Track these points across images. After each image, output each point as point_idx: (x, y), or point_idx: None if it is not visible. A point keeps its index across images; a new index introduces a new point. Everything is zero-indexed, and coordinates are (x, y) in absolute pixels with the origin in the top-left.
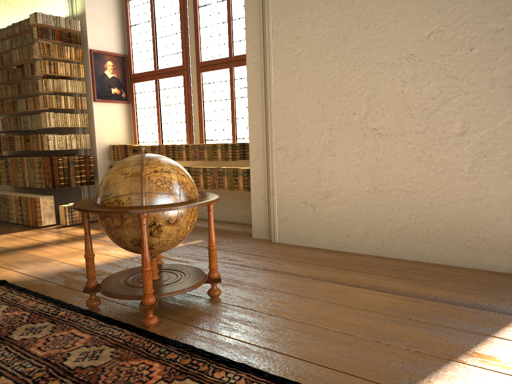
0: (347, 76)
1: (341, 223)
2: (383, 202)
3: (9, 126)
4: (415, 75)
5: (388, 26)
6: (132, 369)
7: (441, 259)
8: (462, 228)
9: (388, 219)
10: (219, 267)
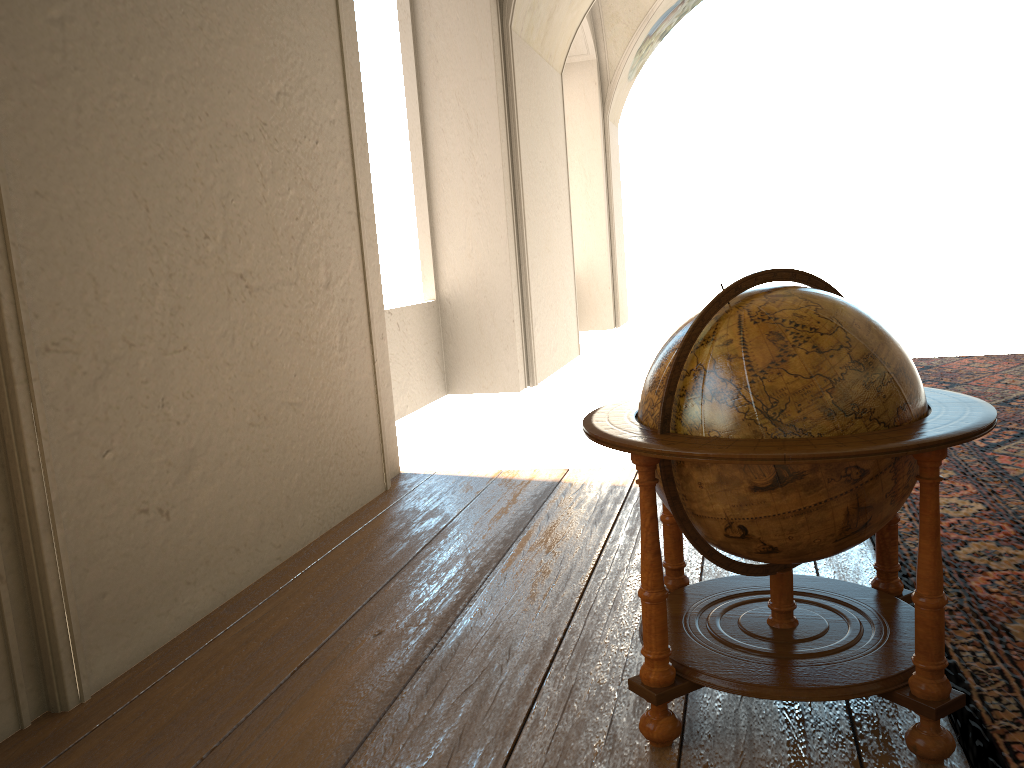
0: (182, 136)
1: (222, 526)
2: (273, 439)
3: None
4: (273, 167)
5: (229, 47)
6: (1012, 592)
7: (339, 512)
8: (347, 446)
9: (283, 473)
10: (442, 702)
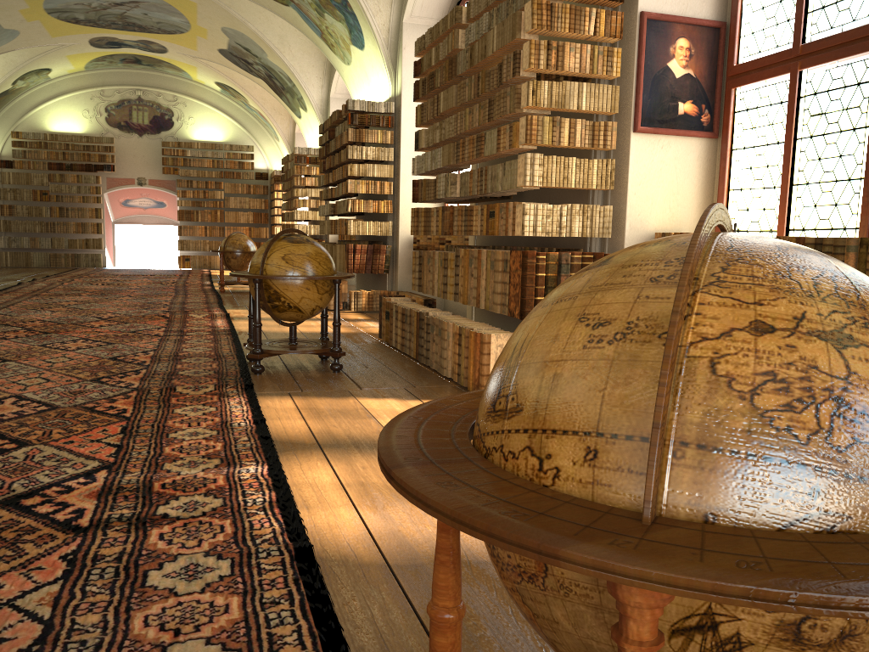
0: None
1: None
2: None
3: (469, 187)
4: None
5: None
6: None
7: None
8: None
9: None
10: None
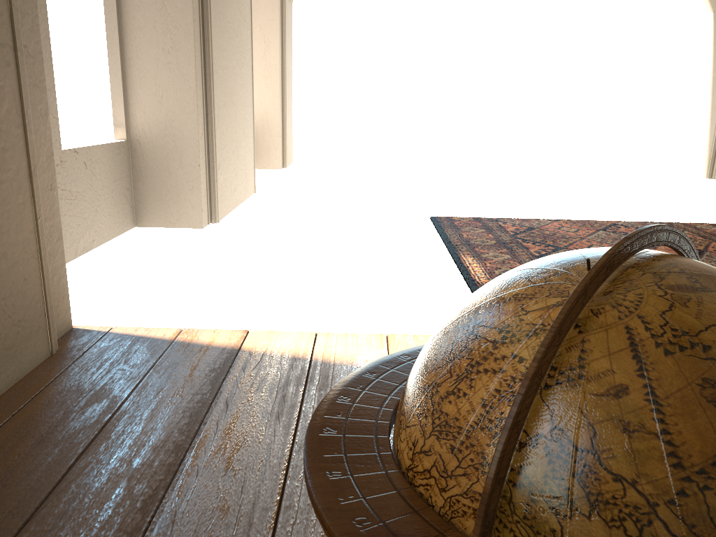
0: None
1: None
2: None
3: None
4: None
5: None
6: None
7: None
8: None
9: None
10: None
